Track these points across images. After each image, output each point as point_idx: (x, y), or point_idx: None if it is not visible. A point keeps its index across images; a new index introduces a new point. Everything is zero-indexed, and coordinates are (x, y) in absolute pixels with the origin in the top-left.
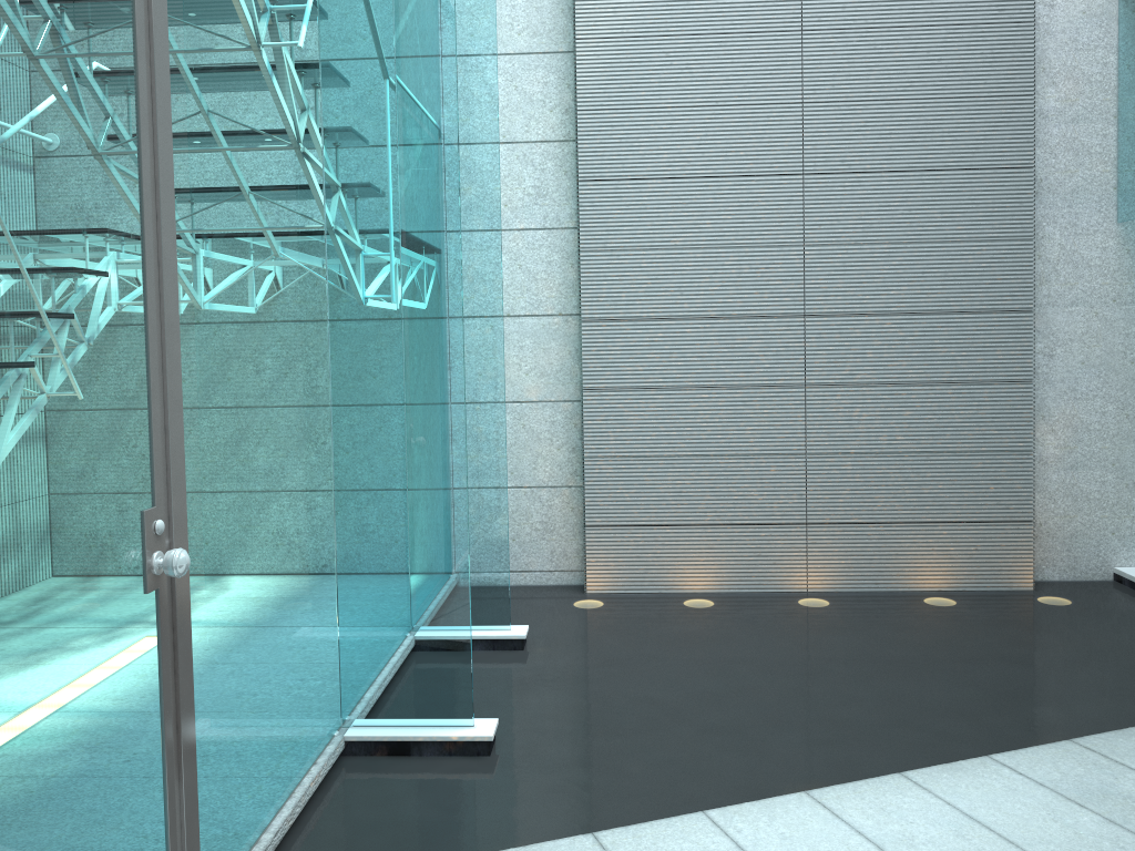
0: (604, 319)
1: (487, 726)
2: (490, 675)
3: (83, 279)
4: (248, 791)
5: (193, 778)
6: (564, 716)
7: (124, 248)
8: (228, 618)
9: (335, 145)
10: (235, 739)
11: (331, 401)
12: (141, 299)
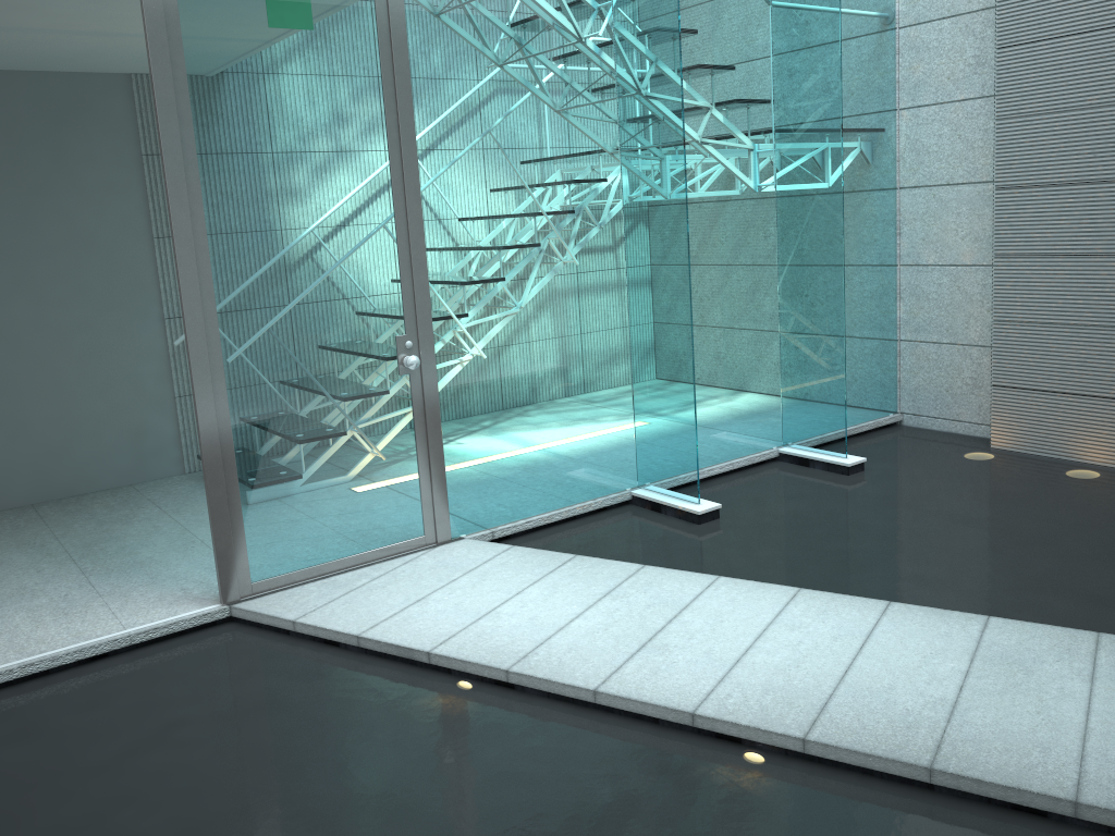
0: (1017, 186)
1: (706, 506)
2: (793, 485)
3: (344, 231)
4: (504, 493)
5: (440, 470)
6: (785, 518)
7: (377, 211)
8: (481, 397)
9: (622, 99)
10: (488, 462)
11: (626, 274)
12: (392, 234)
